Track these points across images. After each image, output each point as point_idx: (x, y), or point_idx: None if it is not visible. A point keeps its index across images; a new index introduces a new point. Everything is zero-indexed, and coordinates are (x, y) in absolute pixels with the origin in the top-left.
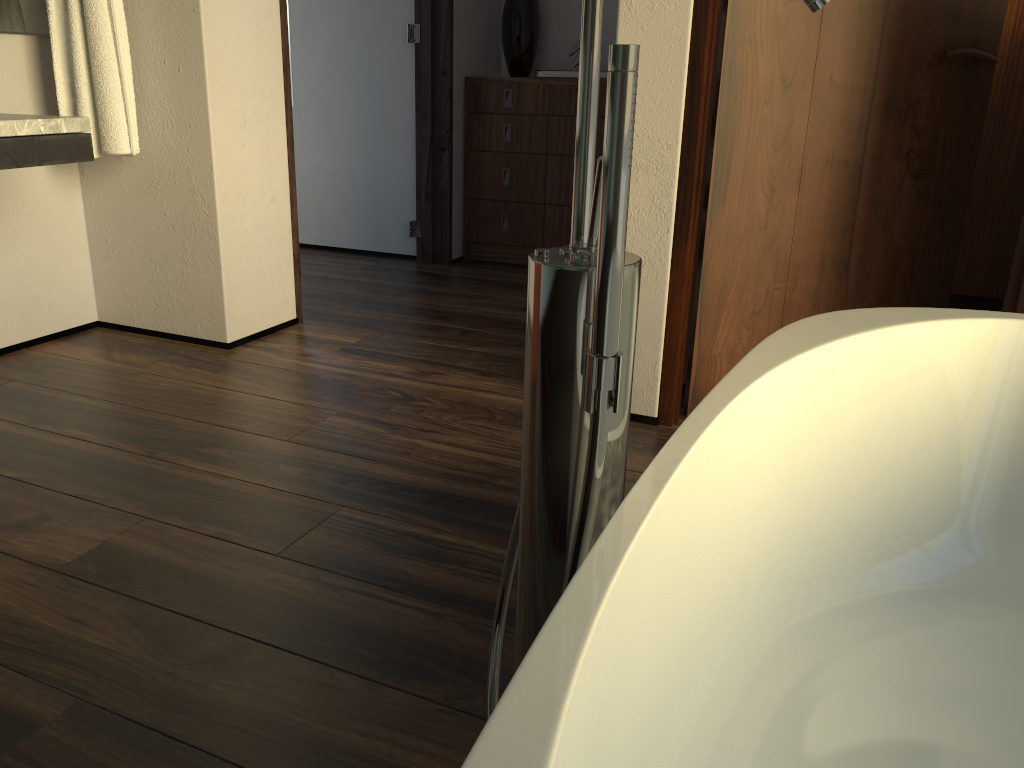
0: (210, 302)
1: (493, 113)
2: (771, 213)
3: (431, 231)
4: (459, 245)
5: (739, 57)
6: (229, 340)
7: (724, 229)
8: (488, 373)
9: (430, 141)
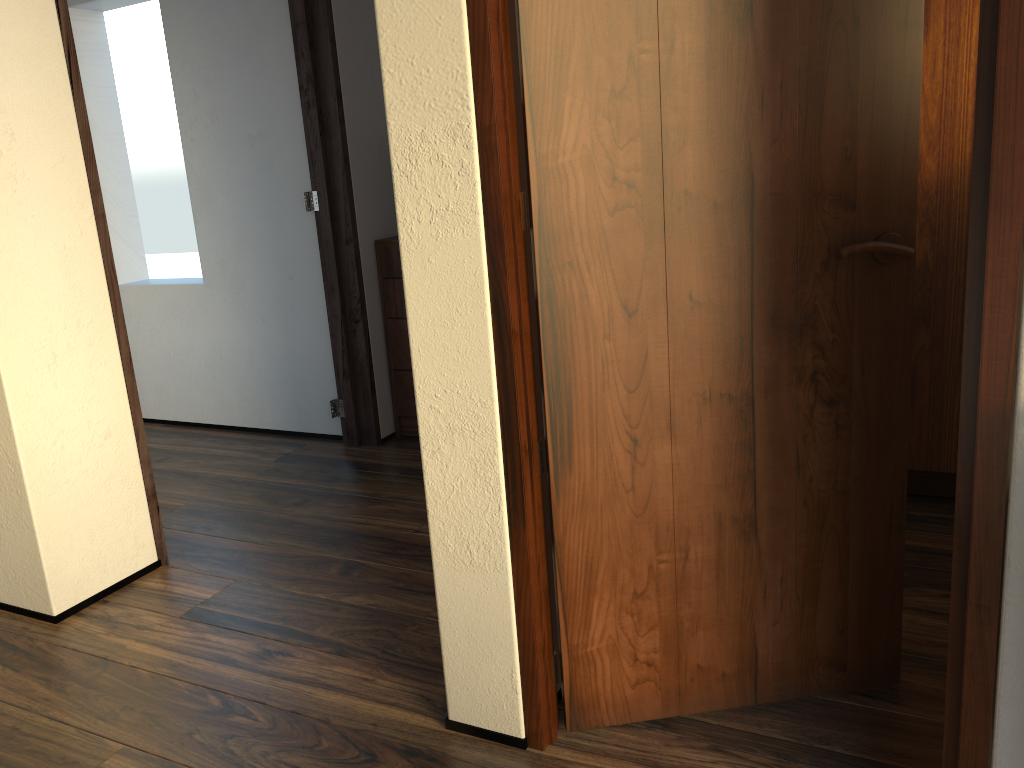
0: (30, 569)
1: None
2: (638, 470)
3: (353, 410)
4: (389, 421)
5: (560, 285)
6: (56, 612)
7: (577, 496)
8: (346, 648)
9: (341, 314)
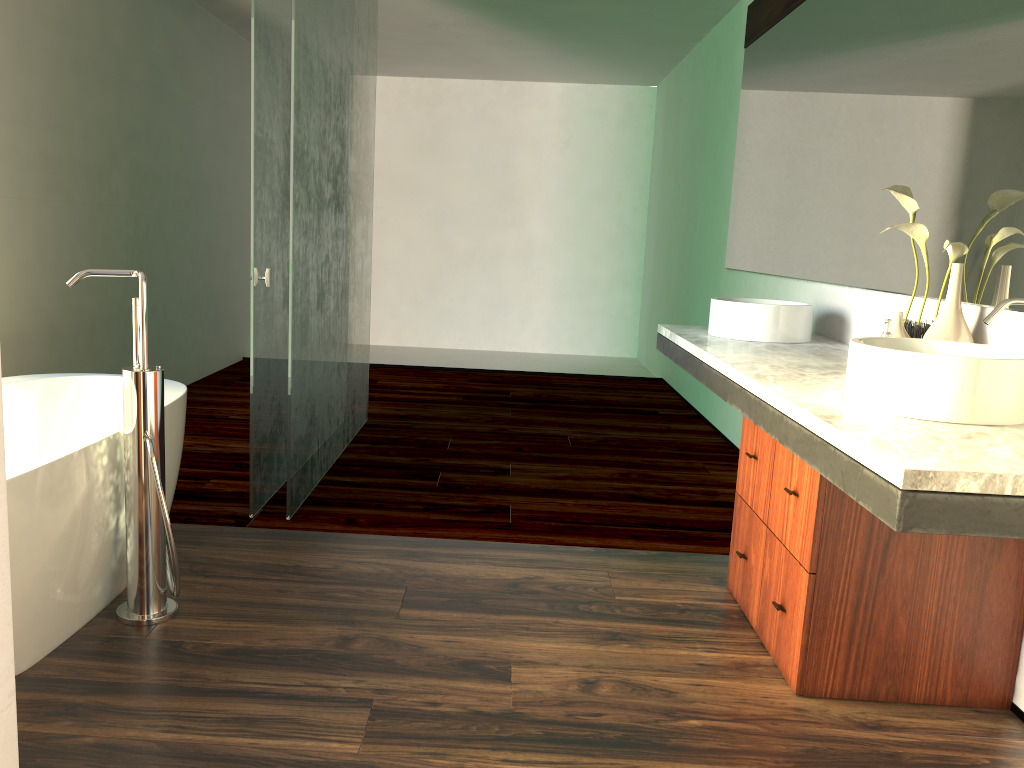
0: None
1: None
2: None
3: None
4: None
5: None
6: None
7: None
8: None
9: None
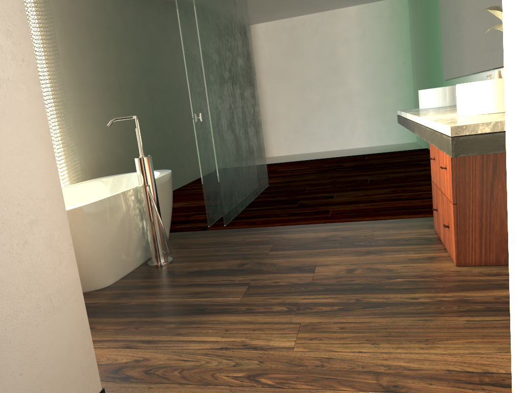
0: None
1: None
2: None
3: None
4: None
5: None
6: None
7: None
8: None
9: None
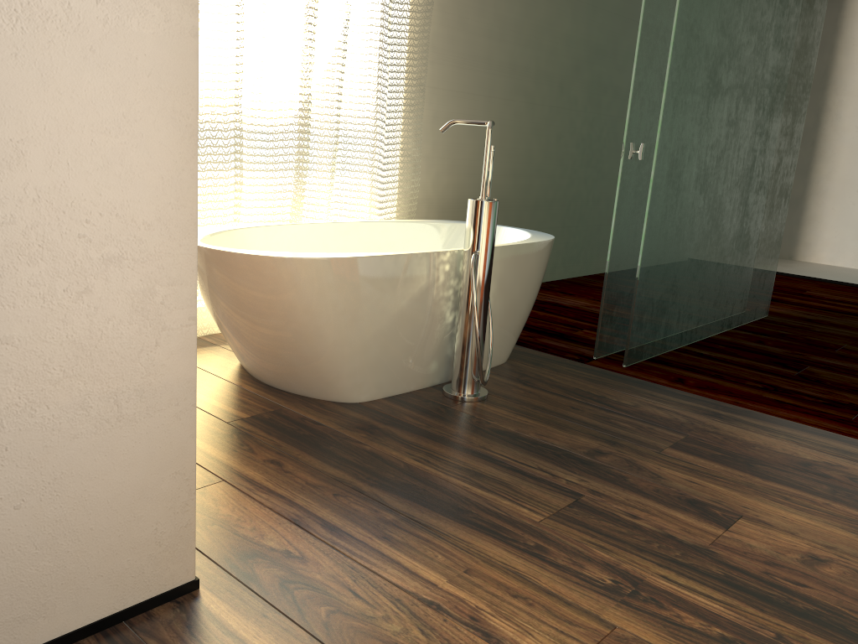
0: None
1: None
2: None
3: None
4: None
5: None
6: None
7: None
8: None
9: None
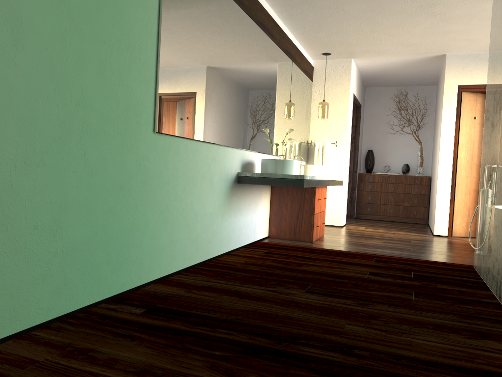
0: (338, 217)
1: (366, 181)
2: (465, 198)
3: (350, 210)
4: (355, 214)
5: (459, 172)
6: (342, 225)
7: (457, 201)
8: (403, 231)
9: (351, 187)
